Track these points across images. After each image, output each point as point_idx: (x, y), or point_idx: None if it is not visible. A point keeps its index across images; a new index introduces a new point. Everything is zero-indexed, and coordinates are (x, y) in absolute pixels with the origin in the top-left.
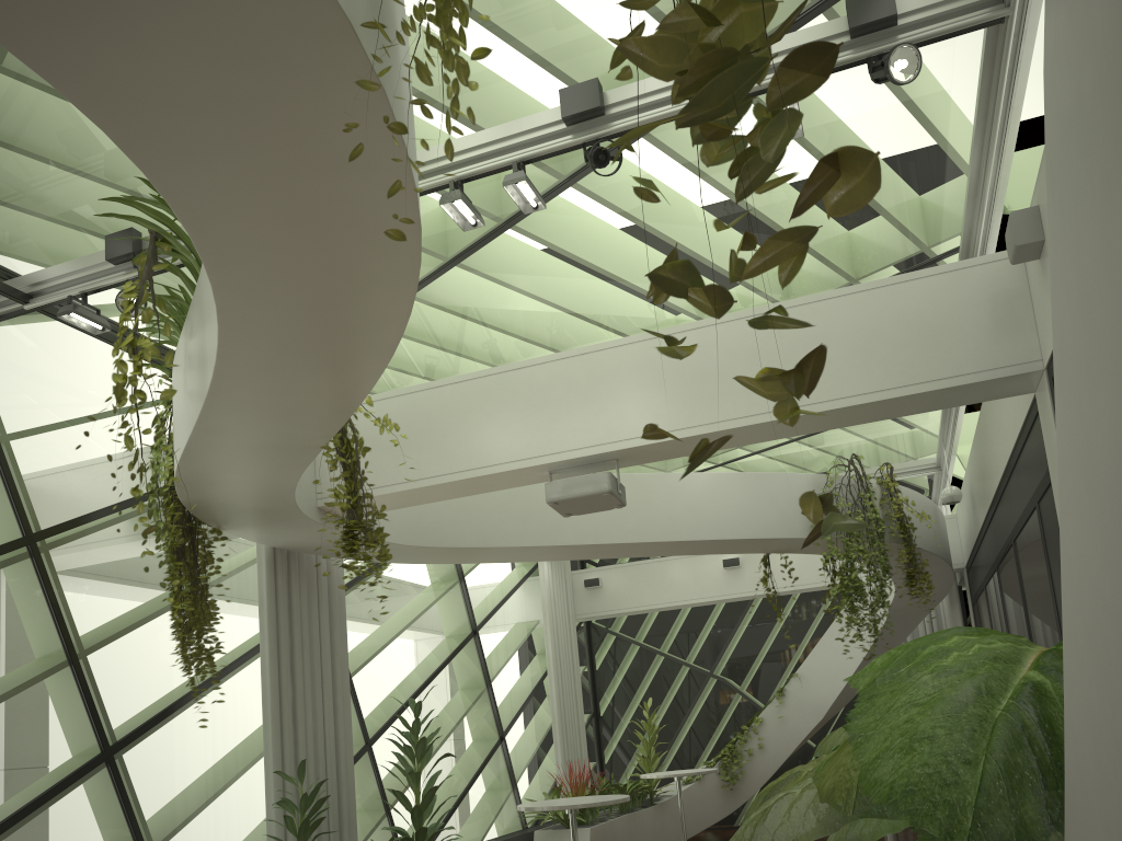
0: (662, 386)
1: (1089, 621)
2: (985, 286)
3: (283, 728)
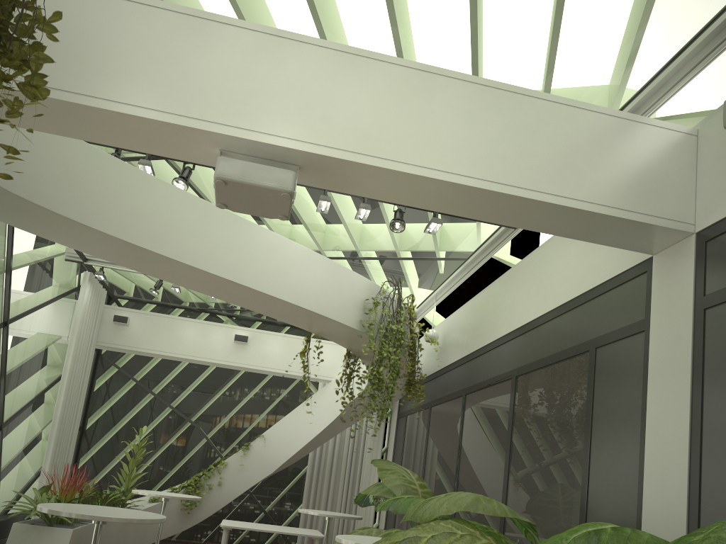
0: (376, 109)
1: None
2: (667, 148)
3: None
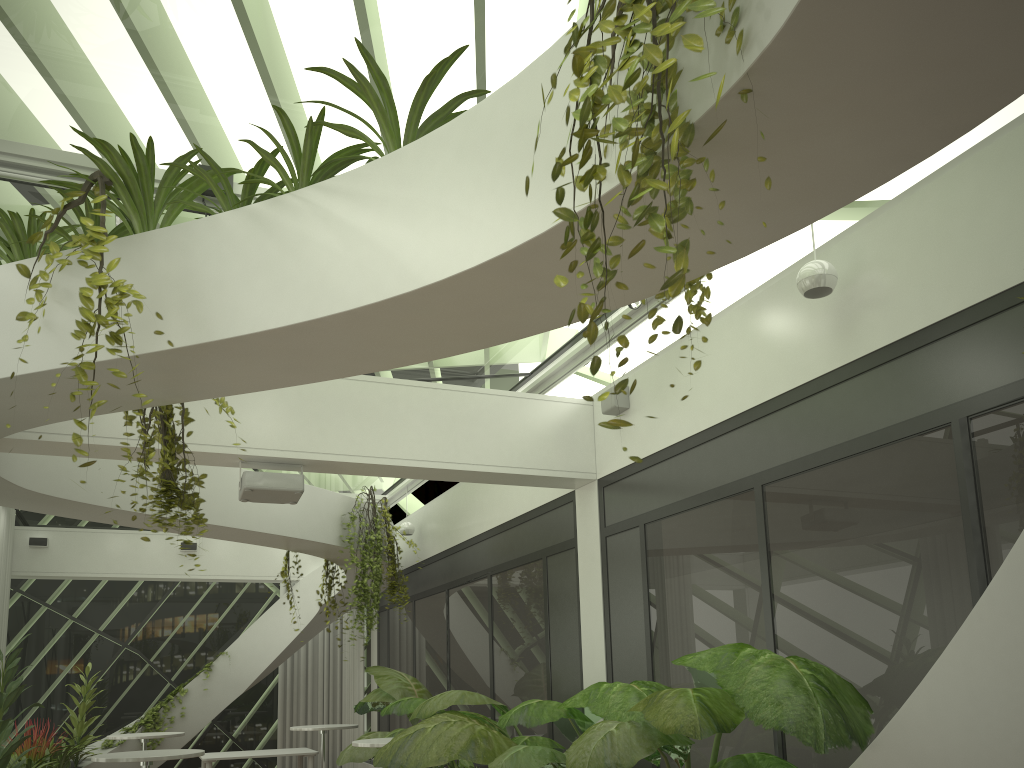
0: (358, 419)
1: (996, 654)
2: (572, 417)
3: None
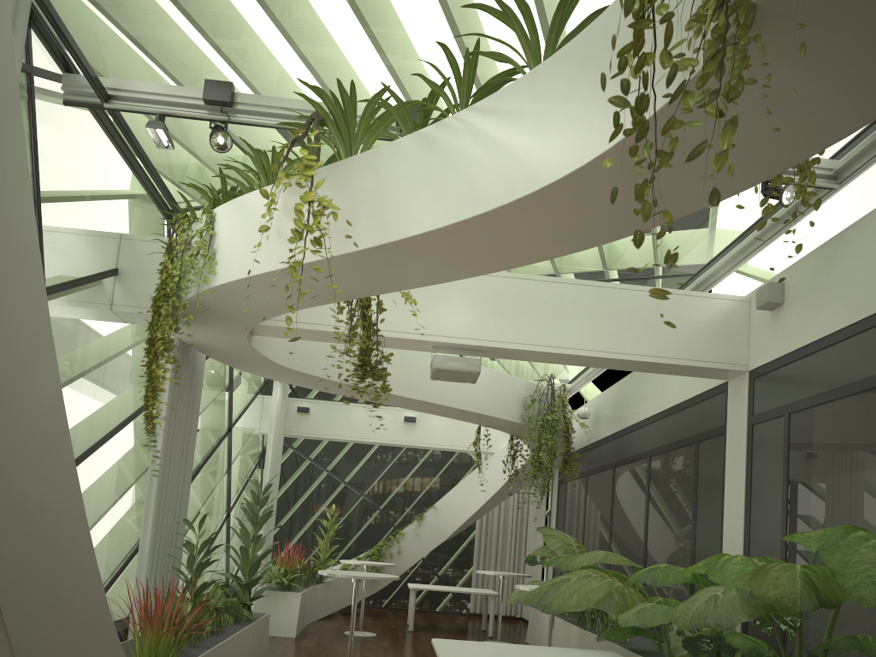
0: (528, 312)
1: None
2: (727, 313)
3: (162, 484)
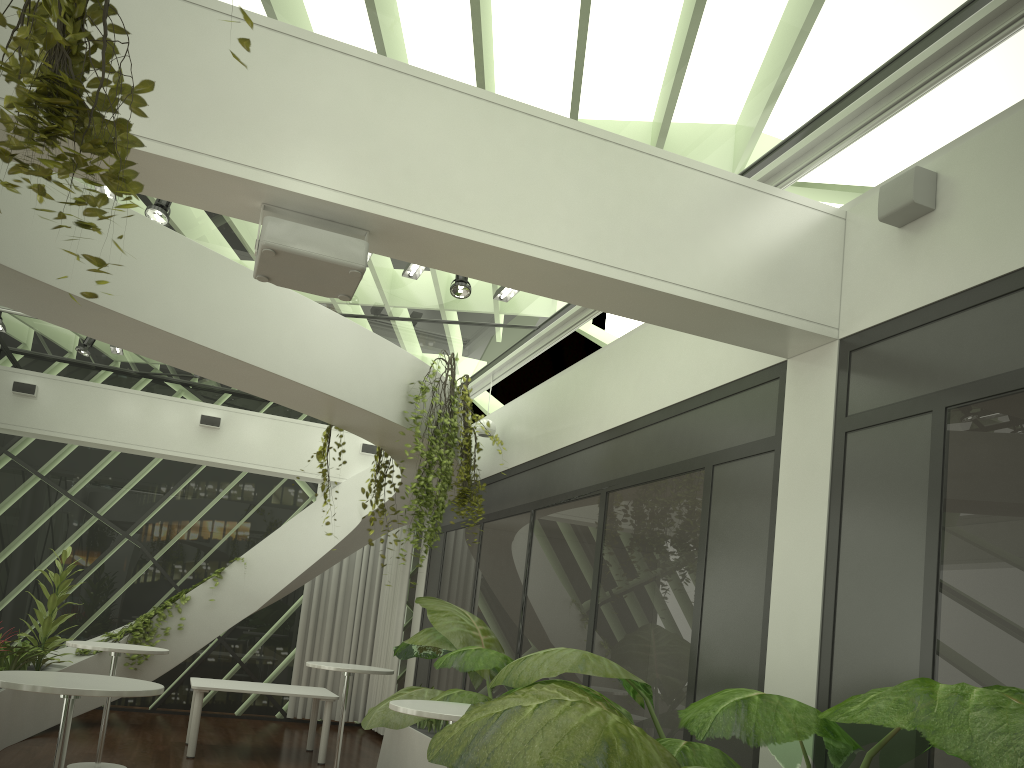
0: (472, 164)
1: None
2: (811, 232)
3: None
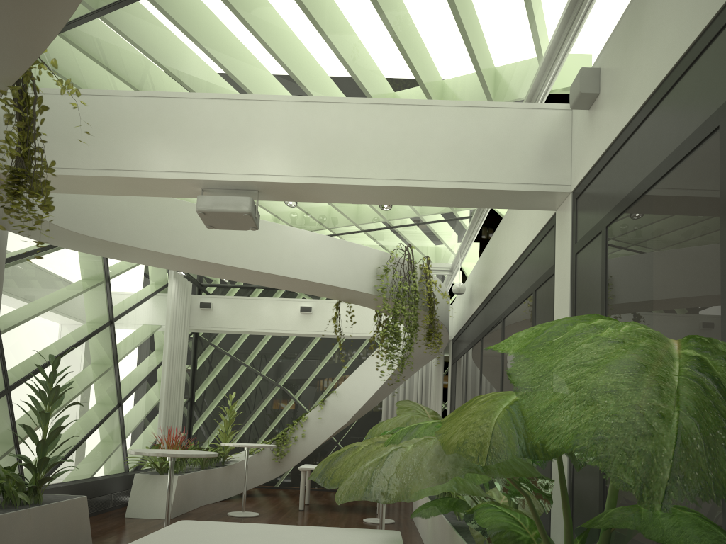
0: (305, 140)
1: None
2: (544, 125)
3: None
